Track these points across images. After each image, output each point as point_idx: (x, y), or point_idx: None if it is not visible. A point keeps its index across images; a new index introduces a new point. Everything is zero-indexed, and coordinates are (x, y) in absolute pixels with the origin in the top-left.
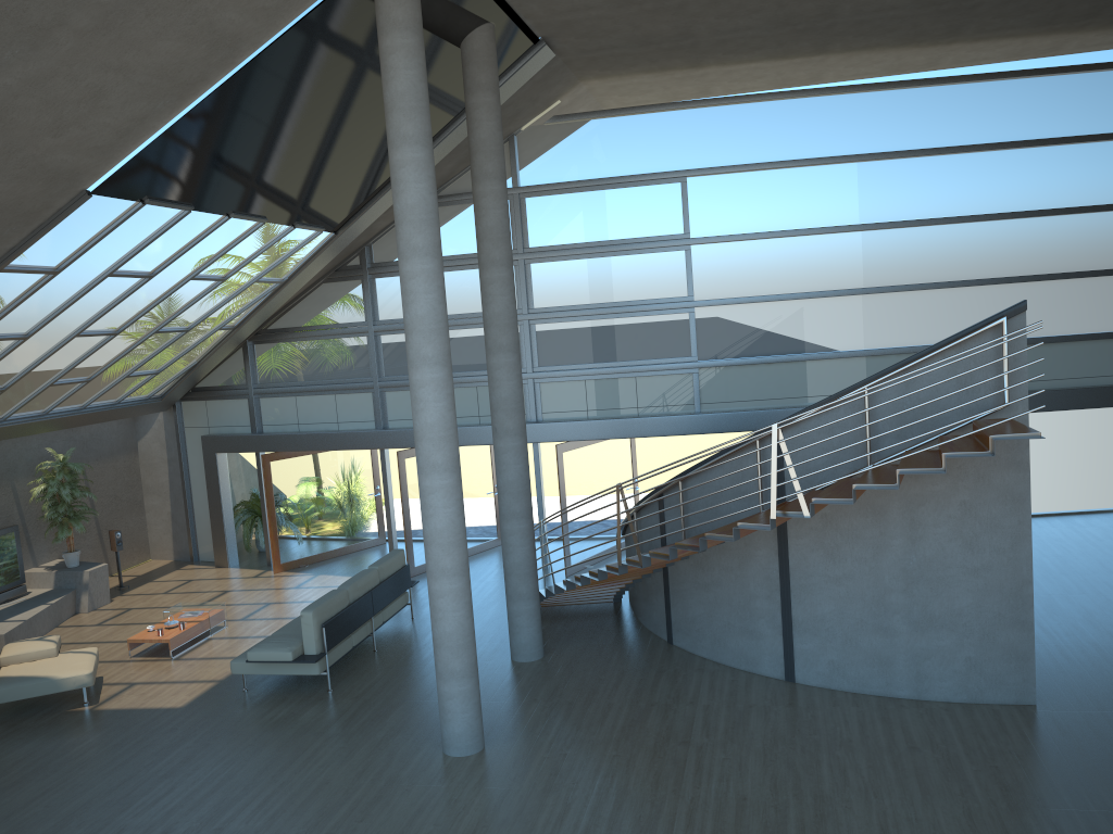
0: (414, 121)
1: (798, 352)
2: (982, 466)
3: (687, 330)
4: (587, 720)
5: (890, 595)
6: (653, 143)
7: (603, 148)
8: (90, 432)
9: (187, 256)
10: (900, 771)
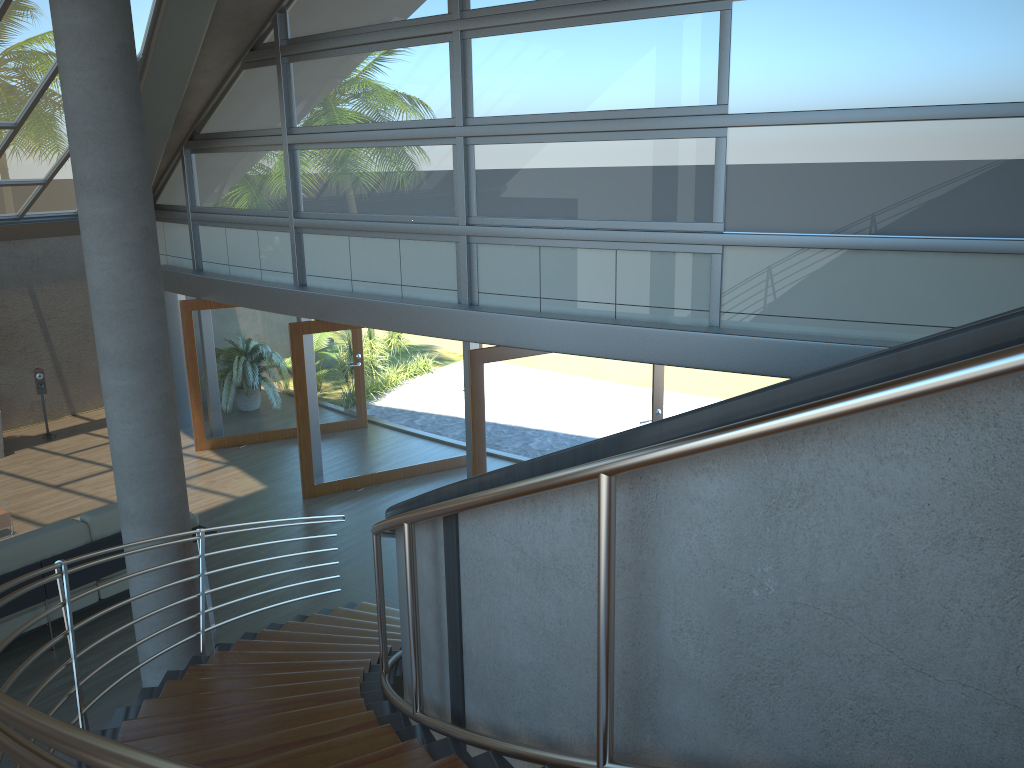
0: None
1: (927, 233)
2: None
3: (711, 172)
4: None
5: None
6: None
7: None
8: (45, 249)
9: None
10: None
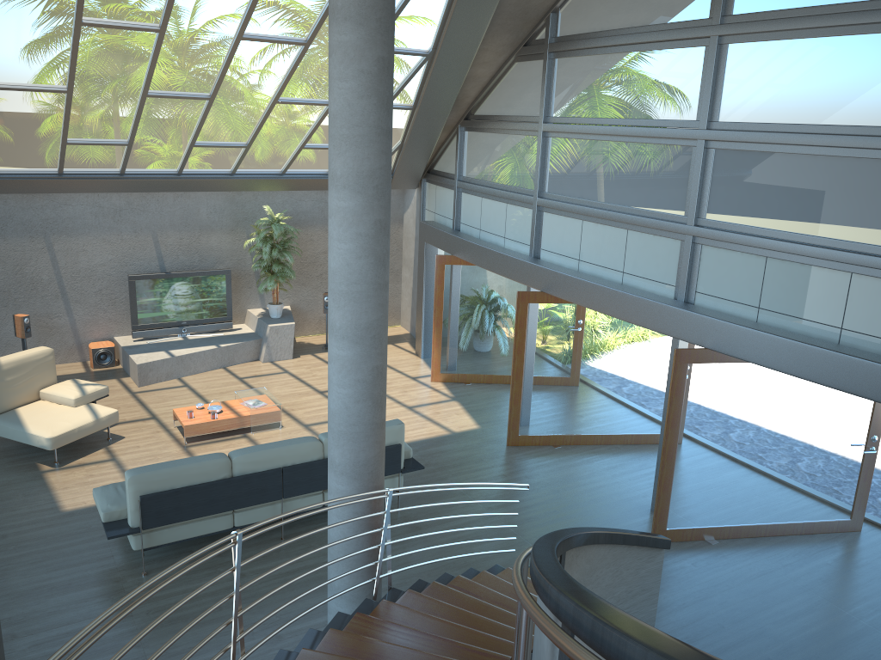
0: None
1: None
2: None
3: None
4: None
5: None
6: None
7: None
8: None
9: (193, 7)
10: None
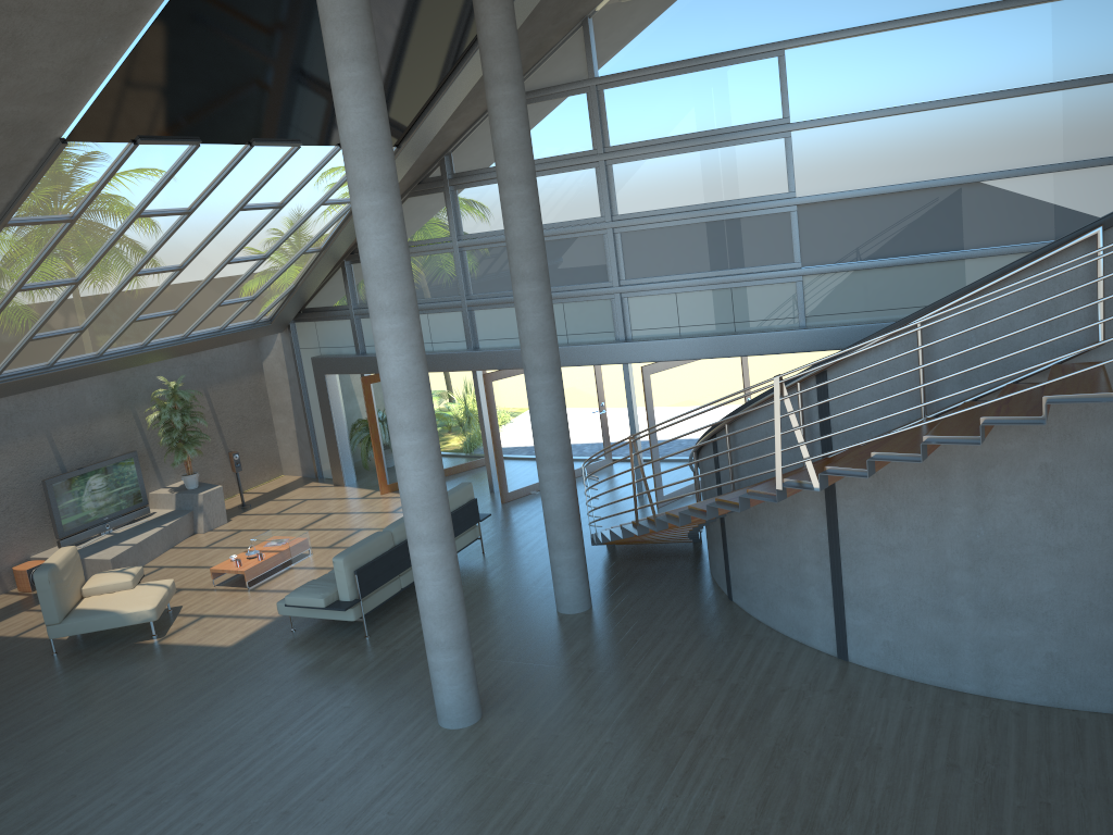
0: (348, 33)
1: (922, 252)
2: (1069, 421)
3: (789, 232)
4: (598, 694)
5: (953, 573)
6: (745, 12)
7: (687, 23)
8: (211, 356)
9: (223, 189)
10: (922, 798)
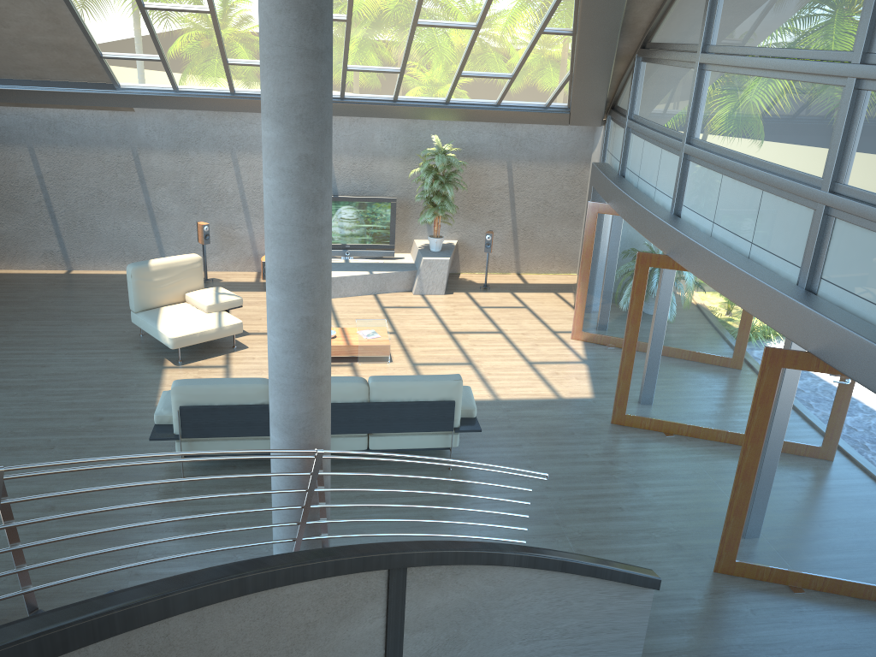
0: None
1: None
2: None
3: None
4: None
5: None
6: None
7: None
8: (528, 132)
9: None
10: None
